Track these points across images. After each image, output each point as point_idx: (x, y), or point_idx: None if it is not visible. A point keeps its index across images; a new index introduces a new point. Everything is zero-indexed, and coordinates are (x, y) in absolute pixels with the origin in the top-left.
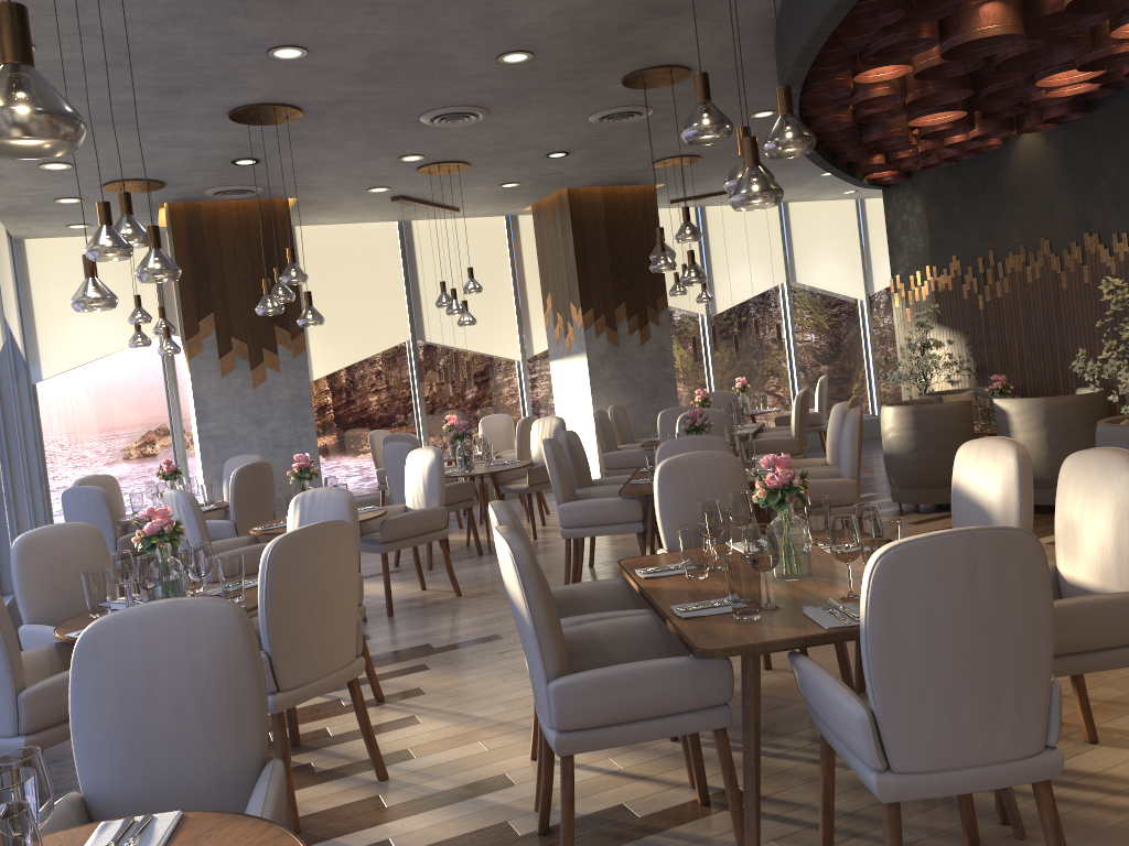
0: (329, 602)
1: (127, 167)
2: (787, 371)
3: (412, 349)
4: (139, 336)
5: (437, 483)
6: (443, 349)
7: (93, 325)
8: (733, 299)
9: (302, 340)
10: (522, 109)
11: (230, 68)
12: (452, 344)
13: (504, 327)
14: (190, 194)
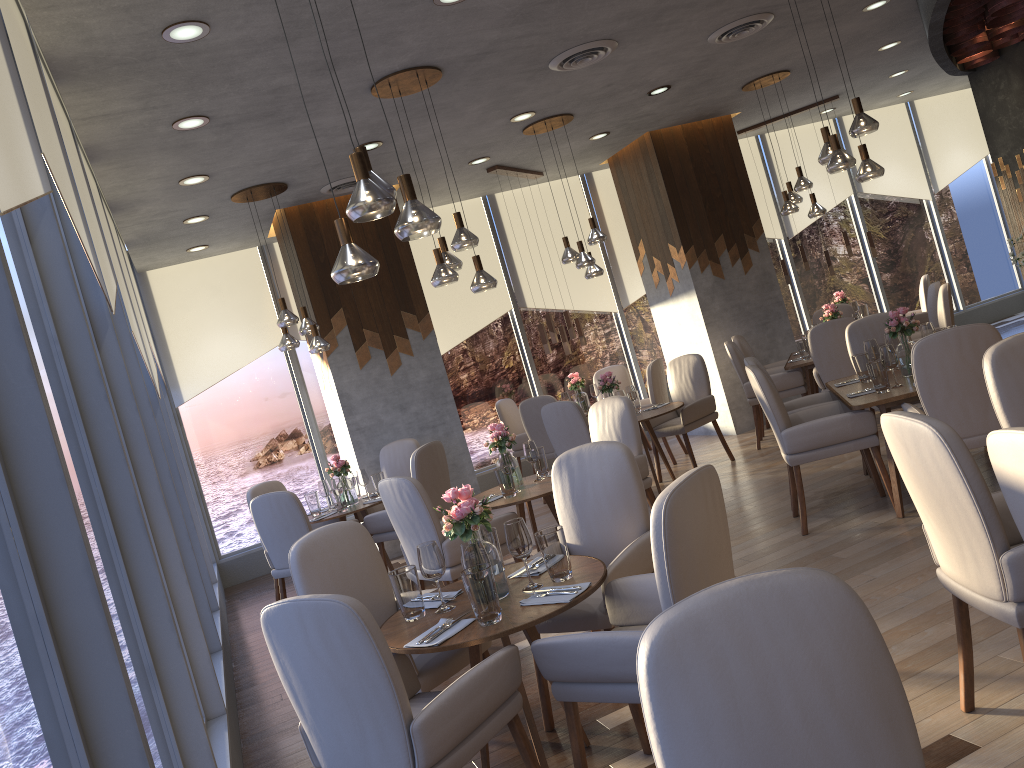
0: (717, 562)
1: (258, 171)
2: (869, 281)
3: (516, 317)
4: (288, 339)
5: (632, 431)
6: (544, 313)
7: (221, 343)
8: (806, 219)
9: (428, 321)
10: (649, 36)
11: (391, 26)
12: (552, 306)
13: (597, 282)
14: (306, 194)
